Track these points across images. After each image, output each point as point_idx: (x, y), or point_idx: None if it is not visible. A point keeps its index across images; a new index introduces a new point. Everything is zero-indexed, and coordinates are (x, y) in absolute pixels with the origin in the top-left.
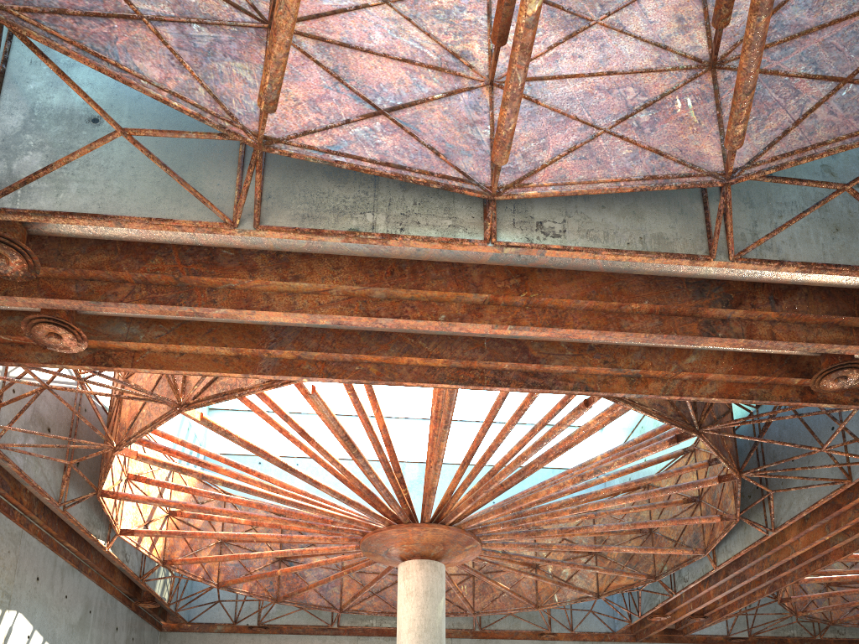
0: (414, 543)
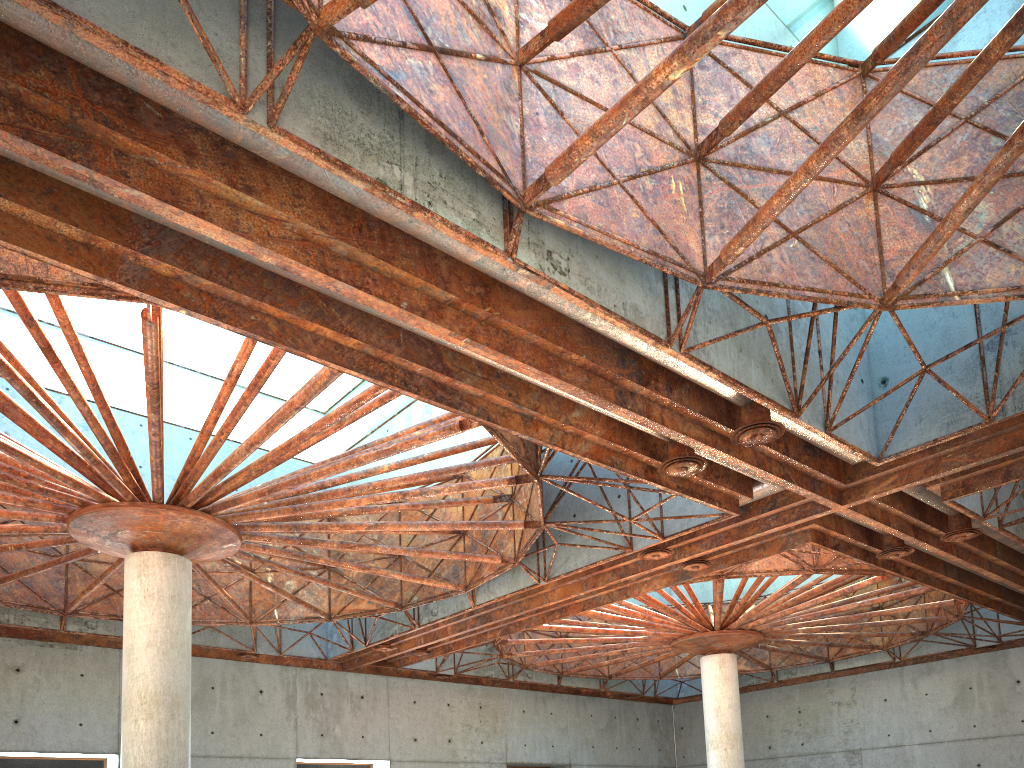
0: (162, 531)
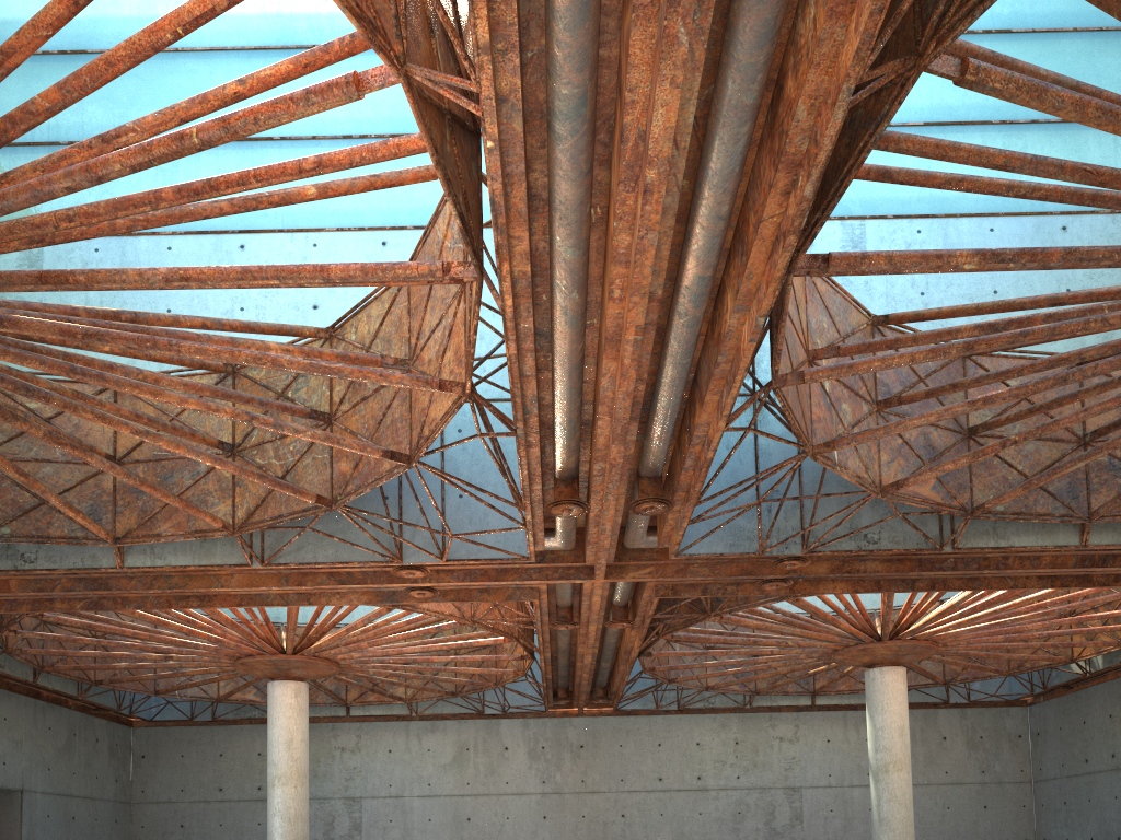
0: None
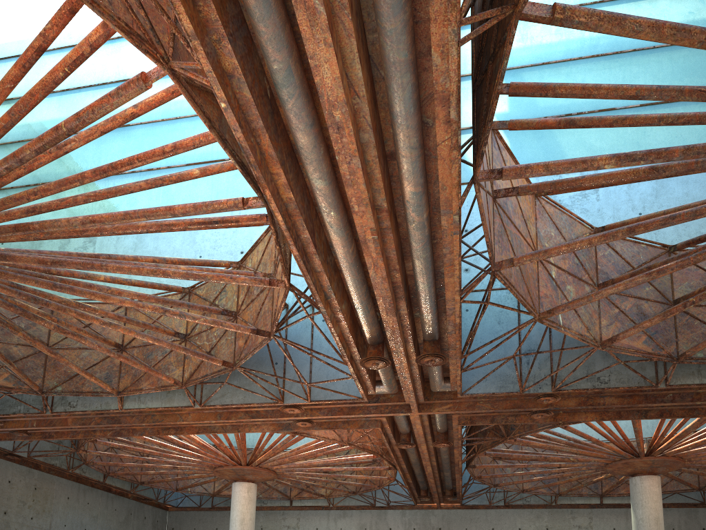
0: None
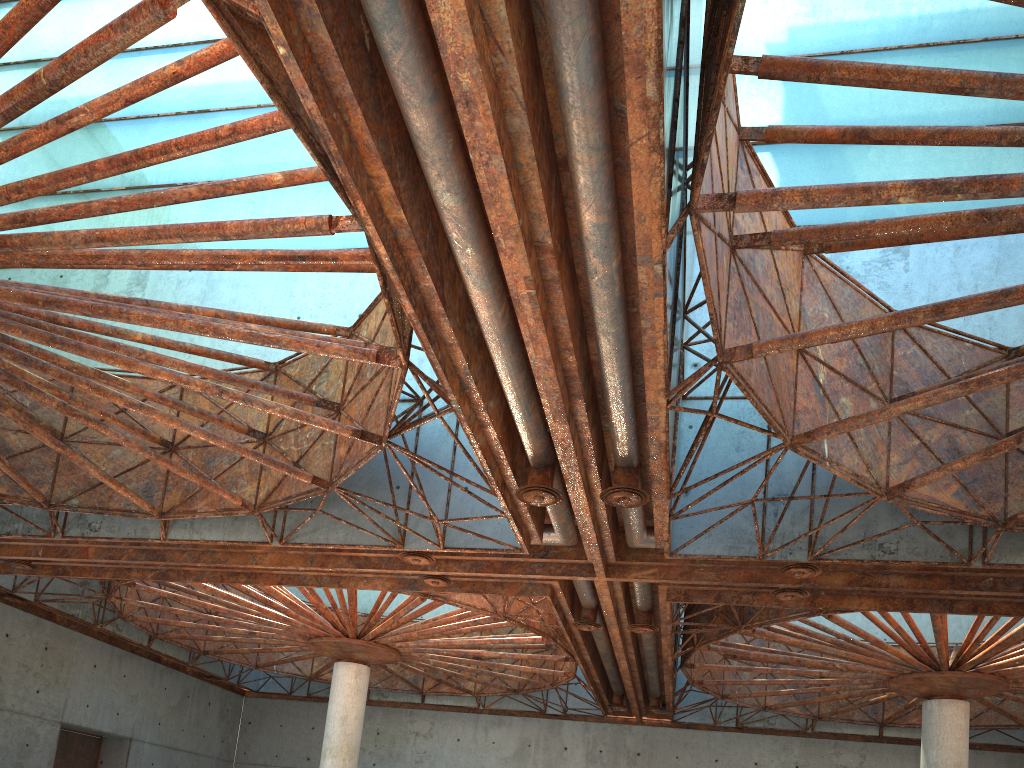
0: None
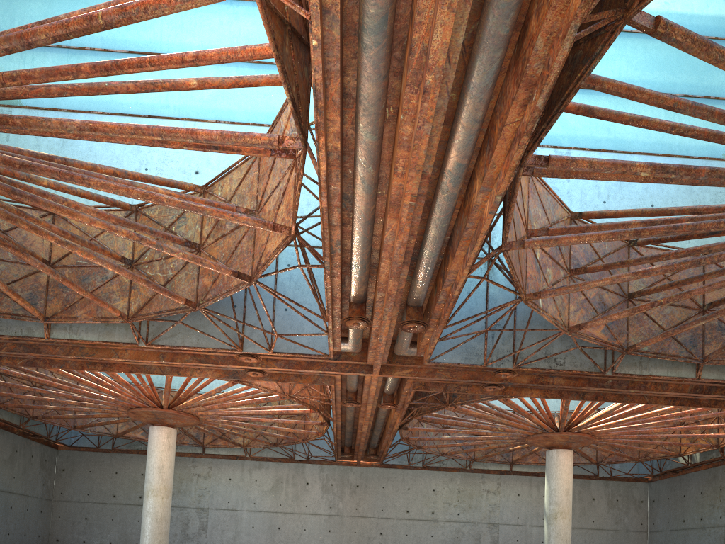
0: None
